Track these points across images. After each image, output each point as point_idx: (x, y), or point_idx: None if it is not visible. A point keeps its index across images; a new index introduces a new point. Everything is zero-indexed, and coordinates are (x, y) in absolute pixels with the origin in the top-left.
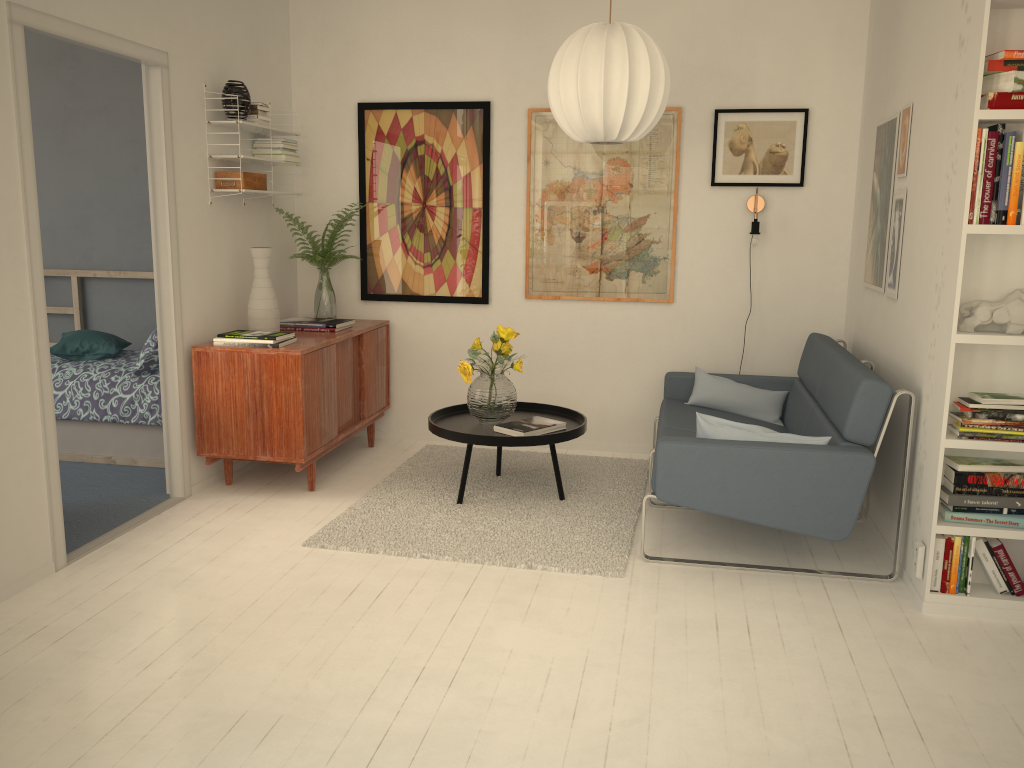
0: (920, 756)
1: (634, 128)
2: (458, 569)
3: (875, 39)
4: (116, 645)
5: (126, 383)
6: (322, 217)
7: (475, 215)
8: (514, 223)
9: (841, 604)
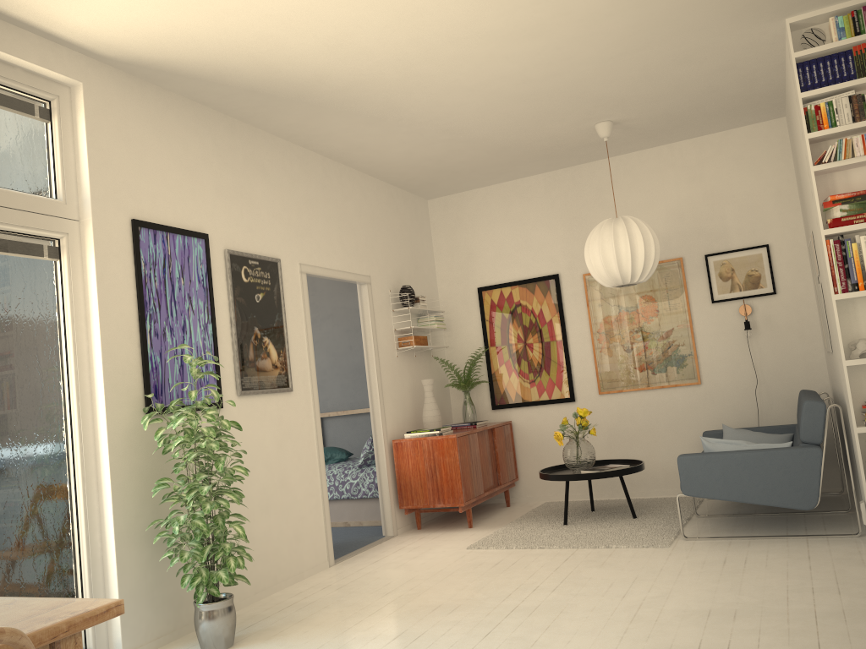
0: (834, 599)
1: (640, 274)
2: (562, 551)
3: (799, 195)
4: (369, 588)
5: (353, 473)
6: (462, 360)
7: (558, 345)
8: (584, 346)
9: (815, 548)
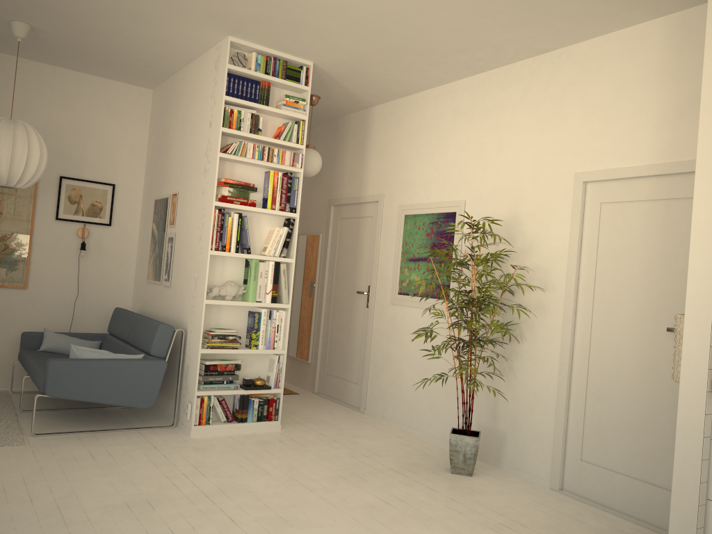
0: (206, 480)
1: (27, 181)
2: None
3: (152, 155)
4: None
5: None
6: None
7: None
8: None
9: (152, 439)
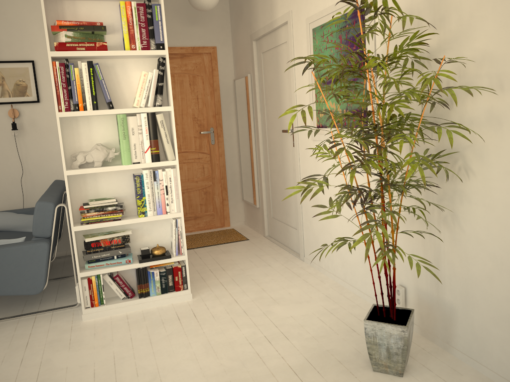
0: None
1: None
2: None
3: None
4: None
5: None
6: None
7: None
8: None
9: (38, 329)
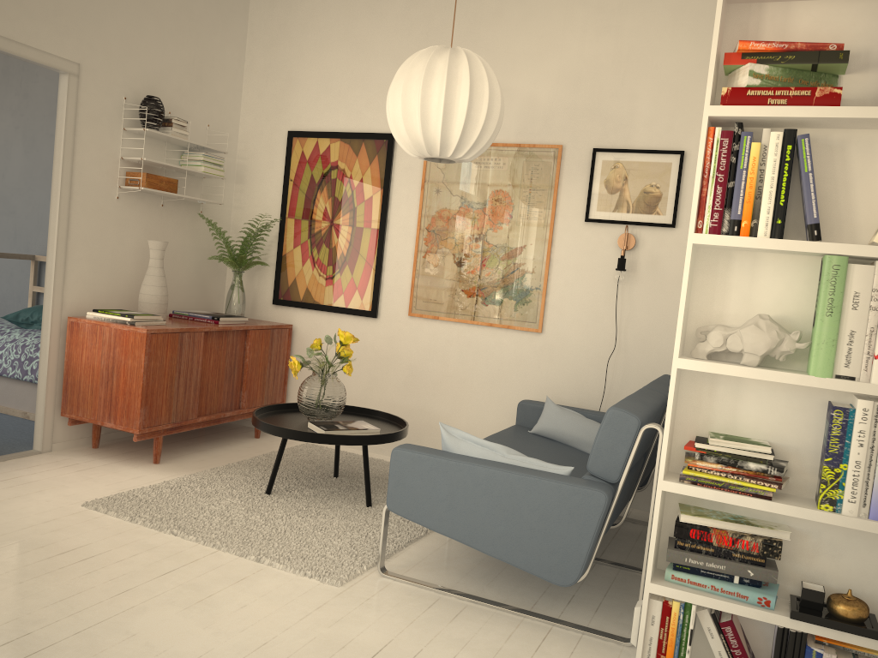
0: None
1: (455, 144)
2: (190, 550)
3: None
4: None
5: None
6: (251, 228)
7: (372, 235)
8: (405, 245)
9: None
